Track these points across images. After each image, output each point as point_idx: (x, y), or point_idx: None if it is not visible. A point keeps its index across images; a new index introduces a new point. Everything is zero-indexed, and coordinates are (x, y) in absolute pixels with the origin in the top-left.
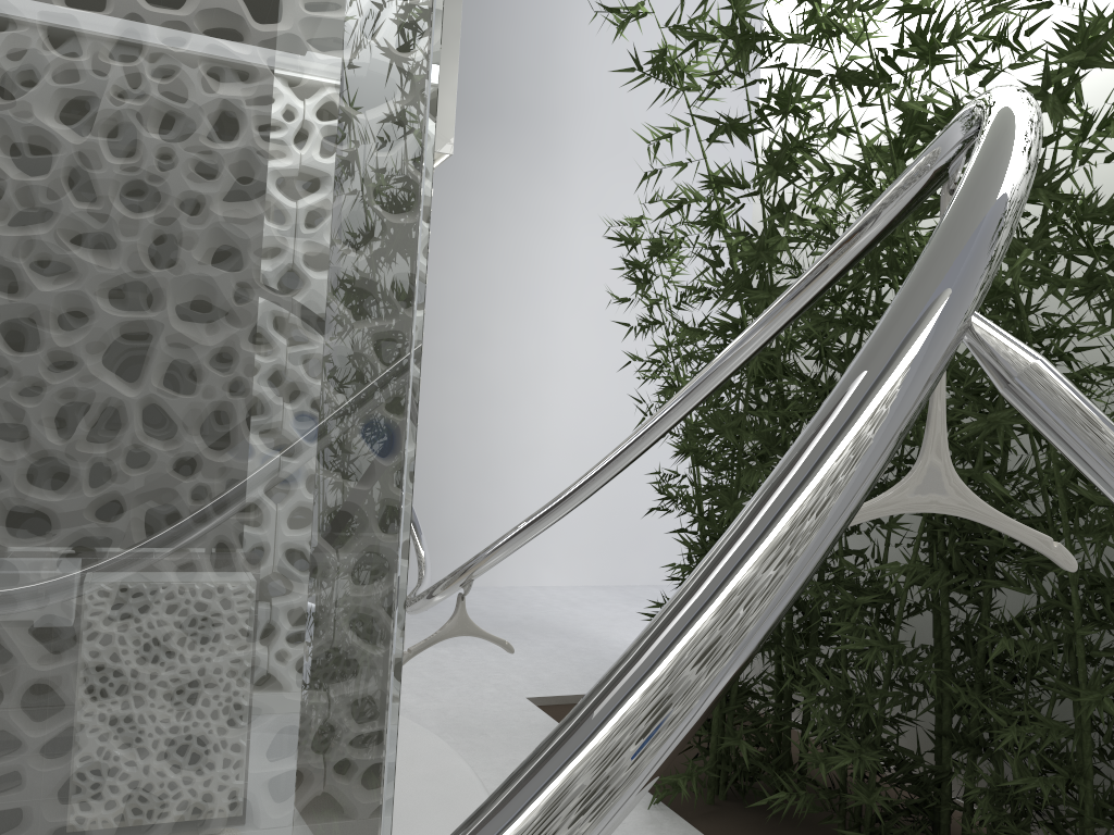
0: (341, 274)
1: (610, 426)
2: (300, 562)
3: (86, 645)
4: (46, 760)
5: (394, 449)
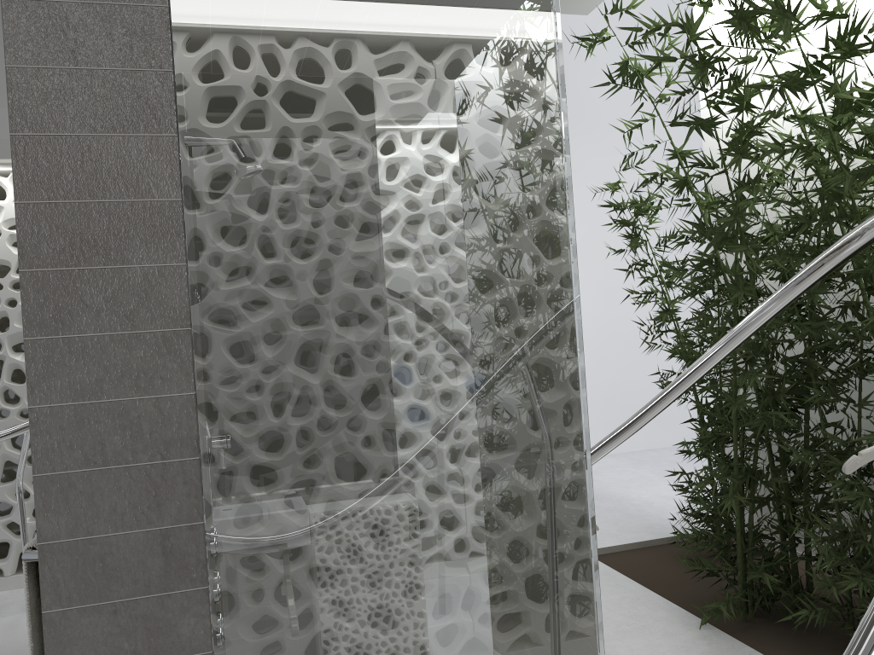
0: (532, 333)
1: (601, 332)
2: (533, 514)
3: (424, 579)
4: (411, 649)
5: (577, 436)
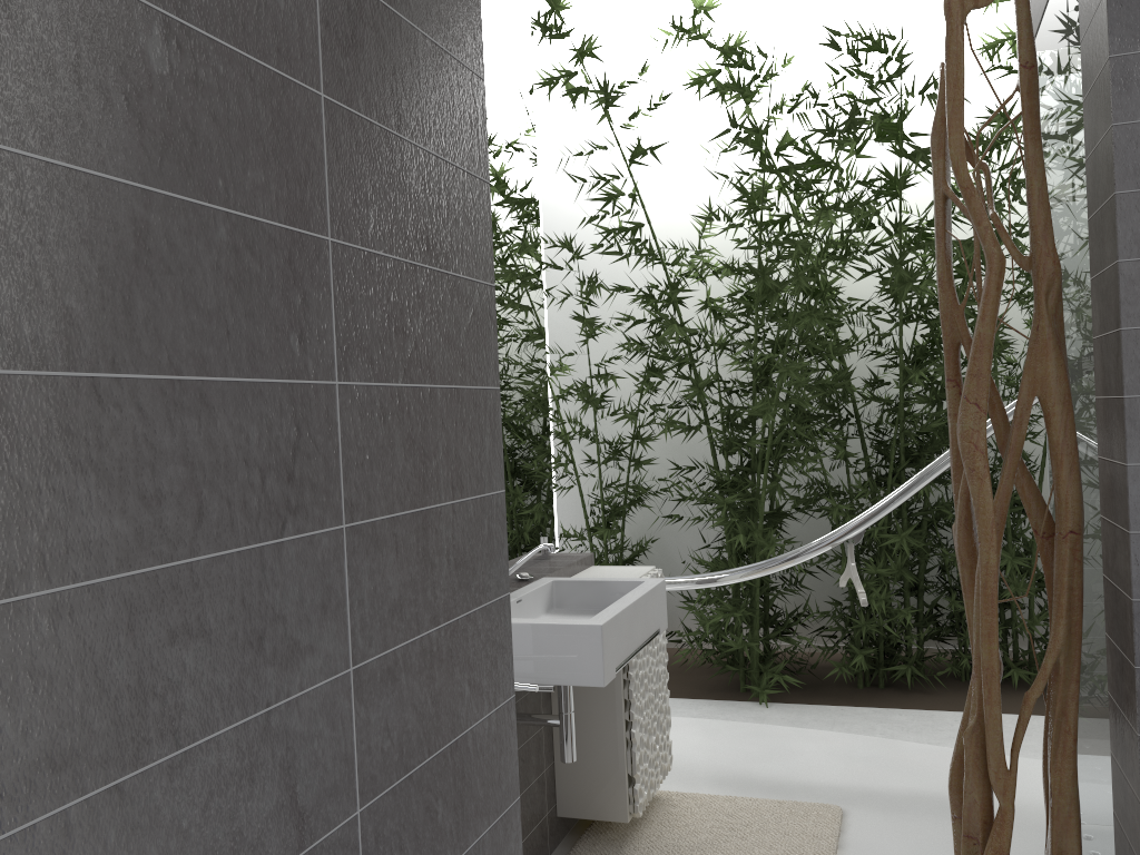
0: None
1: None
2: None
3: None
4: None
5: None
